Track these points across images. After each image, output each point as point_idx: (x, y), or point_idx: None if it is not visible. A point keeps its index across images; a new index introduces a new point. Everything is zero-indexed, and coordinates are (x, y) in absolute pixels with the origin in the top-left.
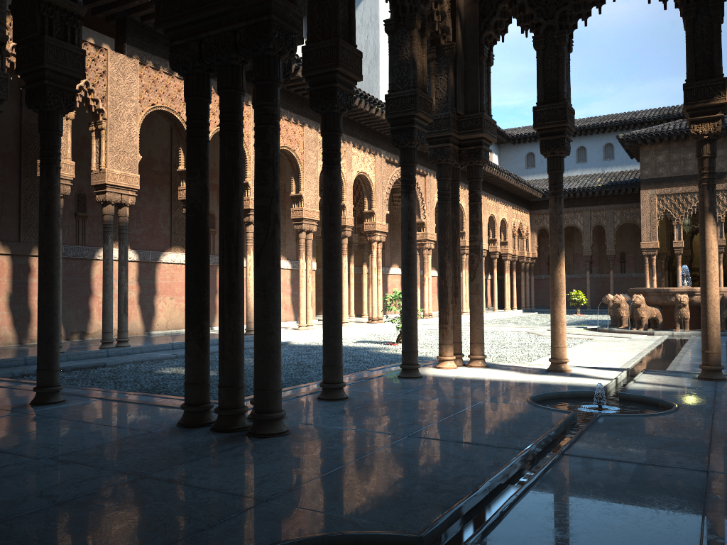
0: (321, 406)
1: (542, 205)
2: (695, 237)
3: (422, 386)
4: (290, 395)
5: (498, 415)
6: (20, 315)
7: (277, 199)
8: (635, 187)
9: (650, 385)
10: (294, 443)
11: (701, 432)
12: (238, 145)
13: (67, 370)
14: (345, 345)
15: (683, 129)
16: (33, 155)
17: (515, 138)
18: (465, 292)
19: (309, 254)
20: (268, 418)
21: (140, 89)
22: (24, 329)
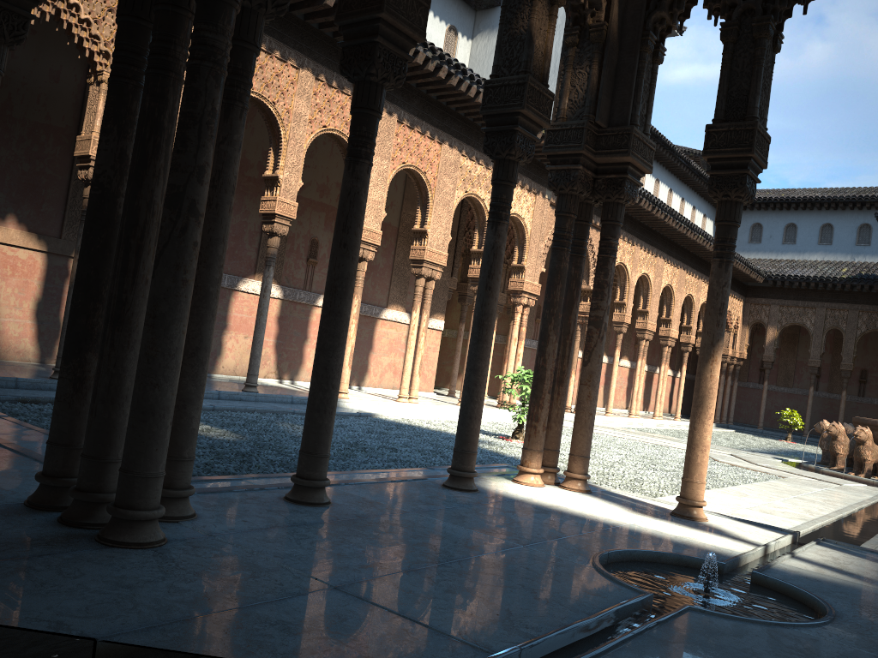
0: (273, 511)
1: (762, 292)
2: None
3: (460, 505)
4: (253, 485)
5: (521, 576)
6: (48, 328)
7: (201, 179)
8: None
9: (814, 567)
10: (140, 567)
11: None
12: (167, 93)
13: None
14: (443, 430)
15: None
16: None
17: None
18: (637, 389)
19: (426, 307)
20: (125, 517)
21: None
22: (50, 346)
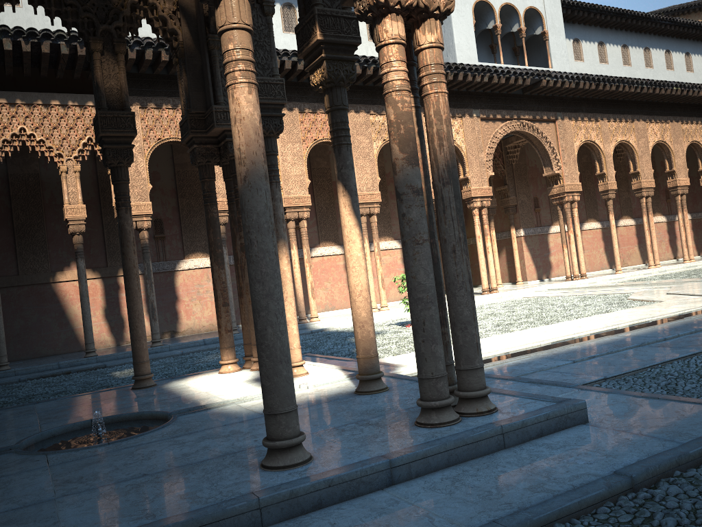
0: None
1: None
2: None
3: (96, 401)
4: None
5: None
6: (116, 323)
7: None
8: None
9: (262, 402)
10: None
11: None
12: None
13: (68, 372)
14: None
15: None
16: (110, 197)
17: None
18: (649, 242)
19: (374, 237)
20: None
21: (144, 129)
22: (120, 334)
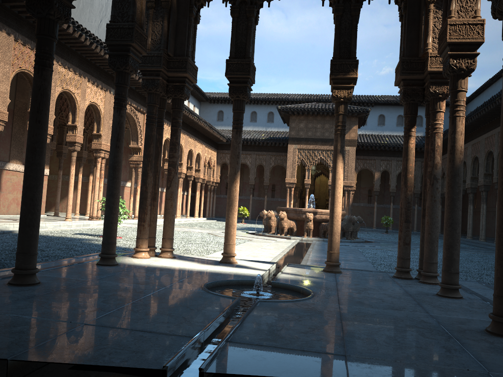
0: (8, 292)
1: (226, 147)
2: (316, 179)
3: (115, 273)
4: None
5: (176, 301)
6: None
7: None
8: (284, 142)
9: (293, 275)
10: None
11: (334, 316)
12: None
13: None
14: (63, 236)
15: (316, 108)
16: None
17: (212, 99)
18: None
19: None
20: None
21: None
22: None
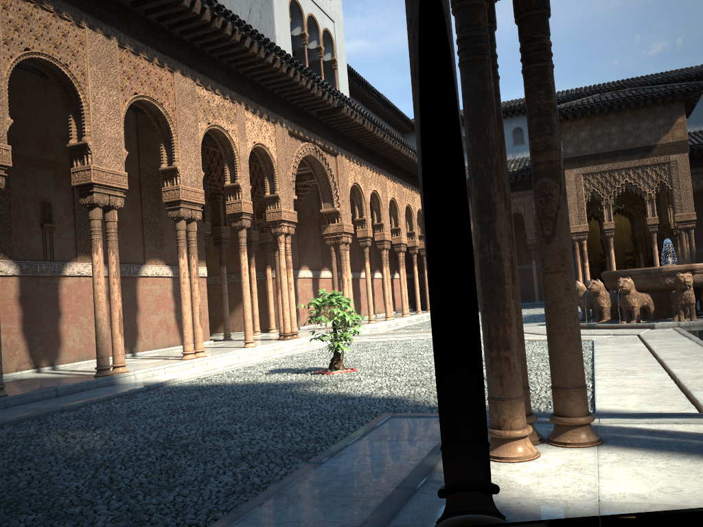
0: None
1: None
2: None
3: None
4: None
5: None
6: None
7: None
8: None
9: None
10: None
11: None
12: None
13: None
14: (253, 381)
15: (606, 101)
16: None
17: None
18: (388, 294)
19: (192, 251)
20: None
21: None
22: None
